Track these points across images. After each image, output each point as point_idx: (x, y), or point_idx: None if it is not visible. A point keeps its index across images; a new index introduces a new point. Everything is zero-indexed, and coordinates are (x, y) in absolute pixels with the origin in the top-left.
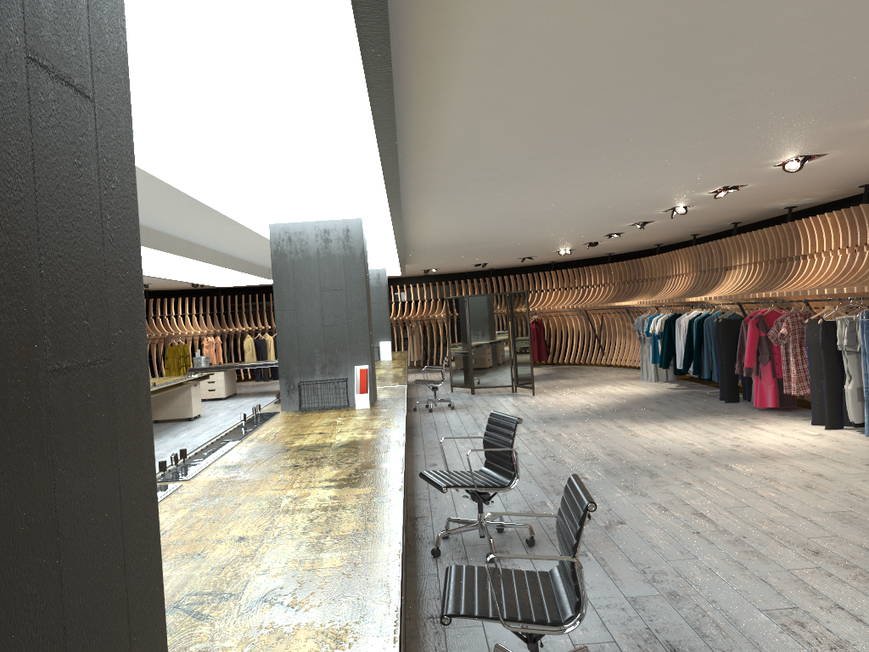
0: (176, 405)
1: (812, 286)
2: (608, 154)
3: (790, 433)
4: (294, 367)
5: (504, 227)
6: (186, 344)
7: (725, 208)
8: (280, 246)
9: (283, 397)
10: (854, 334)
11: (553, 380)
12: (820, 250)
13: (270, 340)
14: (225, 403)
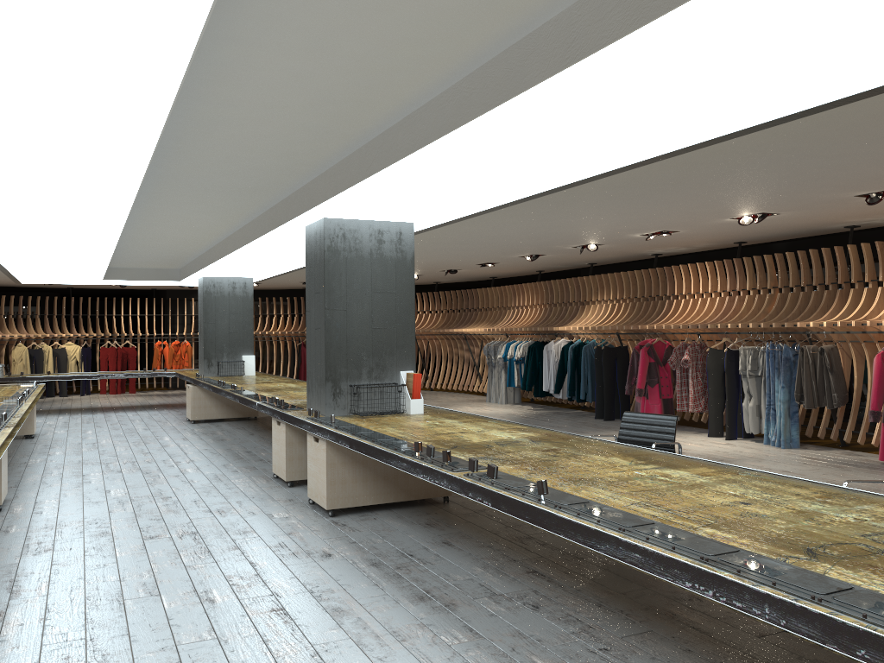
0: None
1: (695, 321)
2: (665, 192)
3: (704, 443)
4: (341, 370)
5: (427, 247)
6: None
7: (617, 249)
8: (334, 242)
9: (329, 401)
10: (757, 361)
11: None
12: (694, 292)
13: (48, 351)
14: (36, 420)
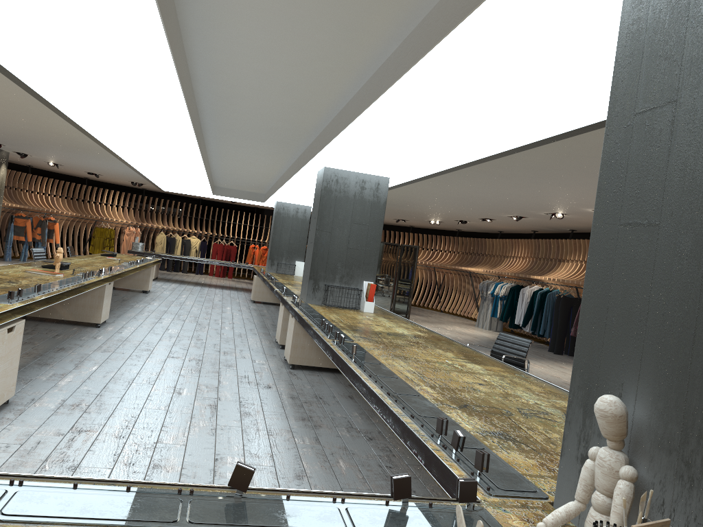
0: (136, 278)
1: None
2: (580, 177)
3: None
4: (321, 273)
5: (430, 199)
6: (113, 229)
7: (583, 220)
8: (329, 184)
9: (309, 293)
10: None
11: (410, 315)
12: None
13: (179, 240)
14: (157, 284)
